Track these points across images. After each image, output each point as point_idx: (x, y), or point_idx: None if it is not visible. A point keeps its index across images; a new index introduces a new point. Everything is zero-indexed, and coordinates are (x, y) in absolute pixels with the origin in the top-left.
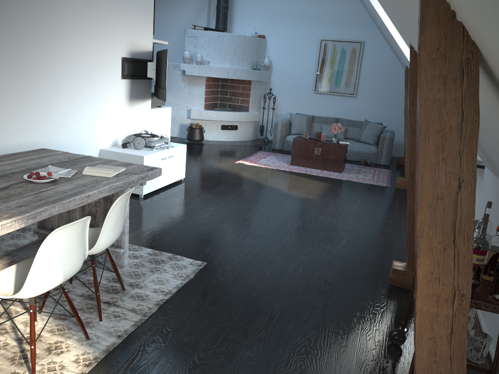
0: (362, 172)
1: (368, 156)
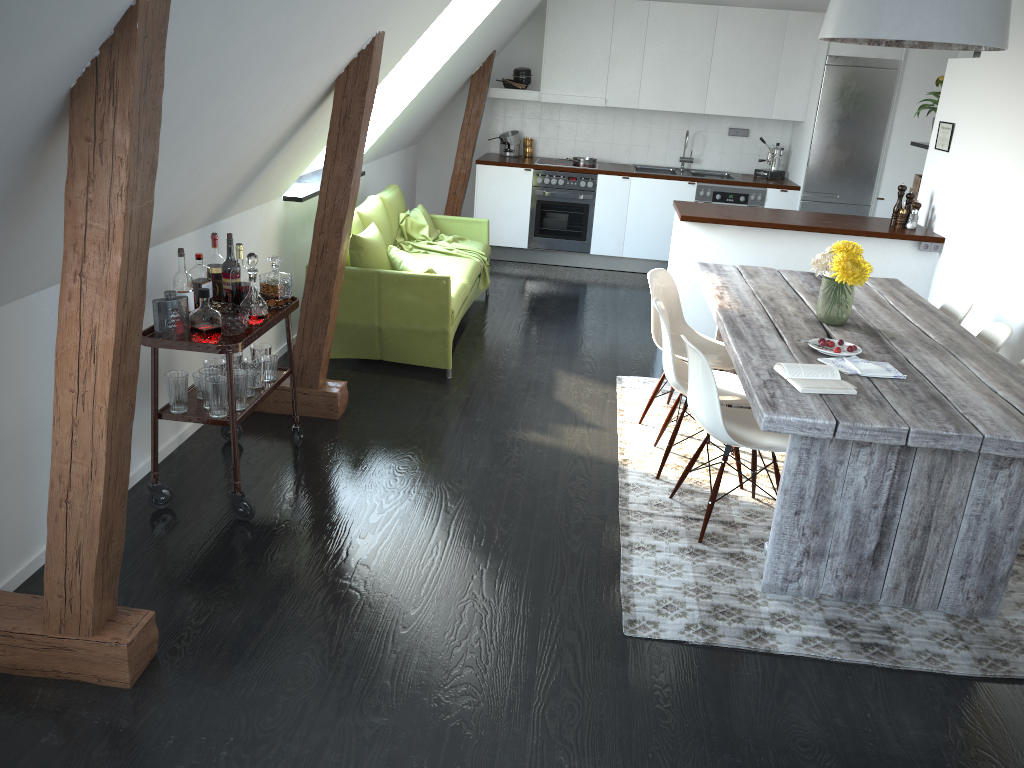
0: None
1: None
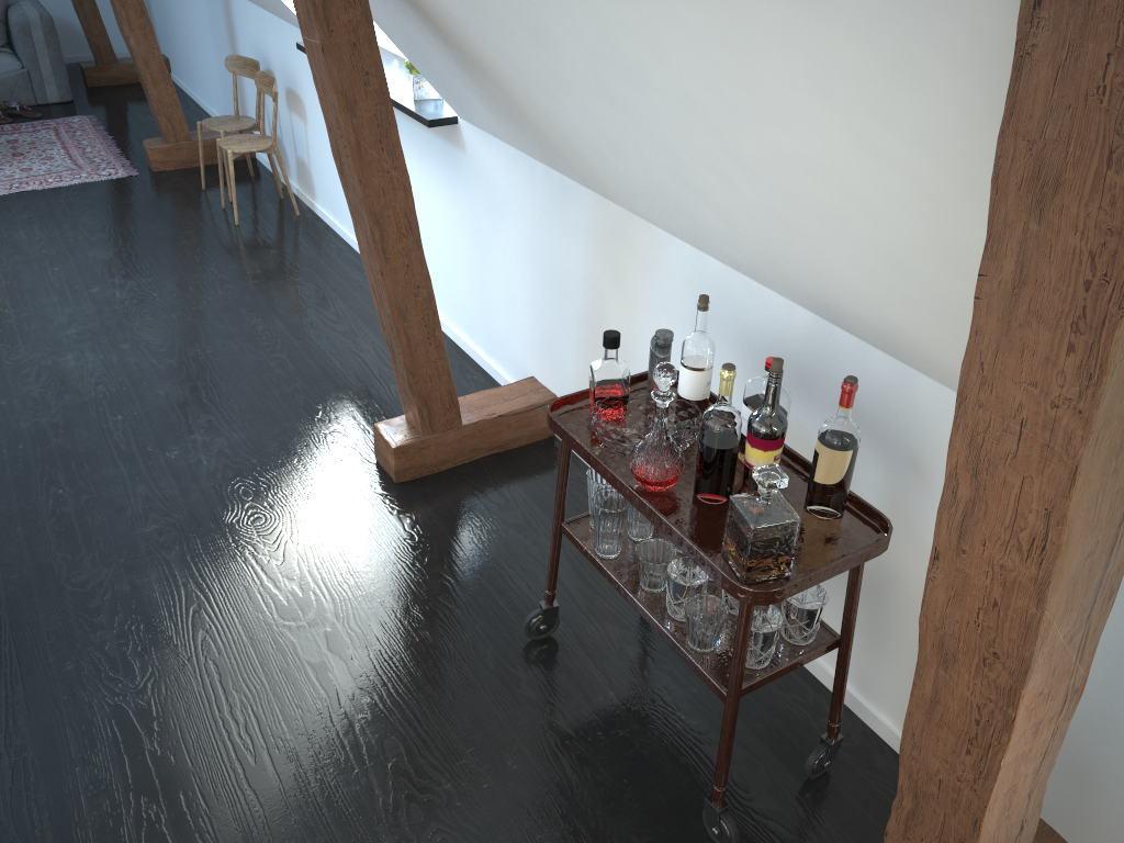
0: (29, 150)
1: (4, 90)
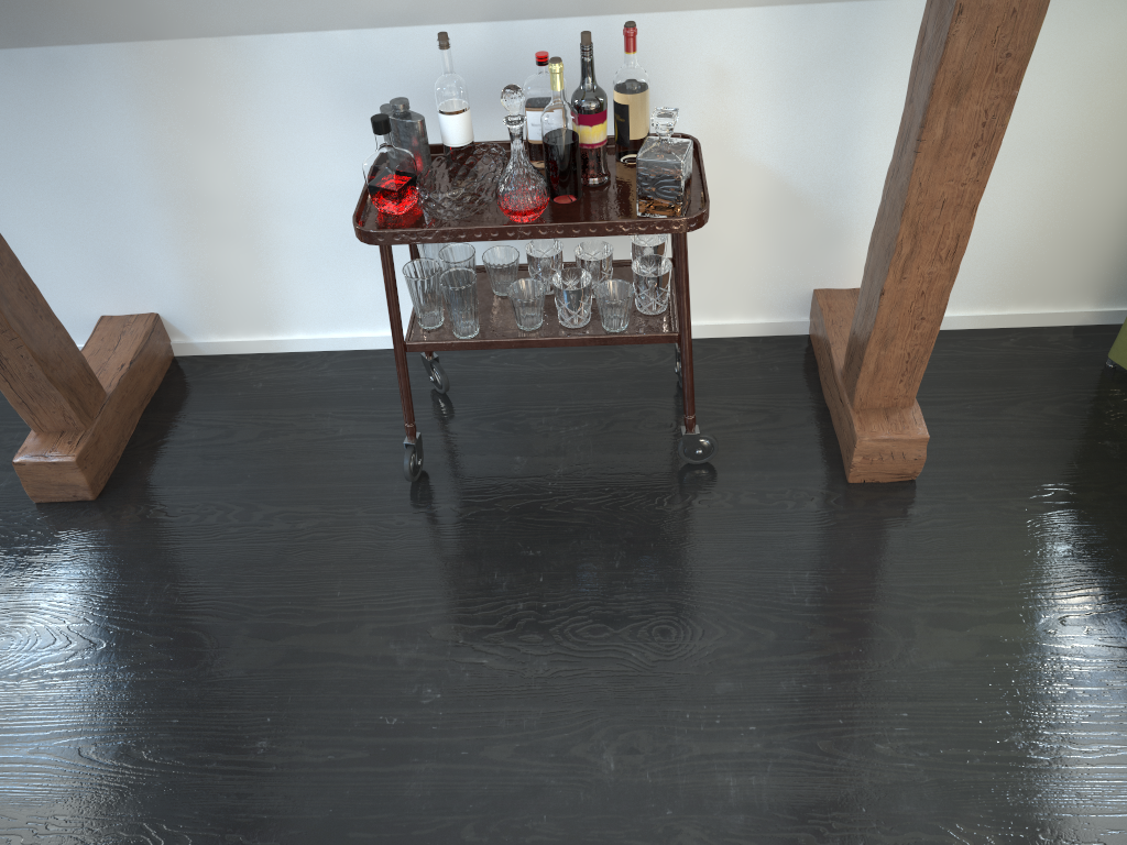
0: None
1: None
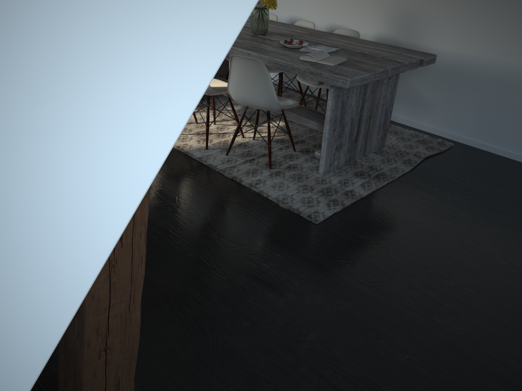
0: None
1: None
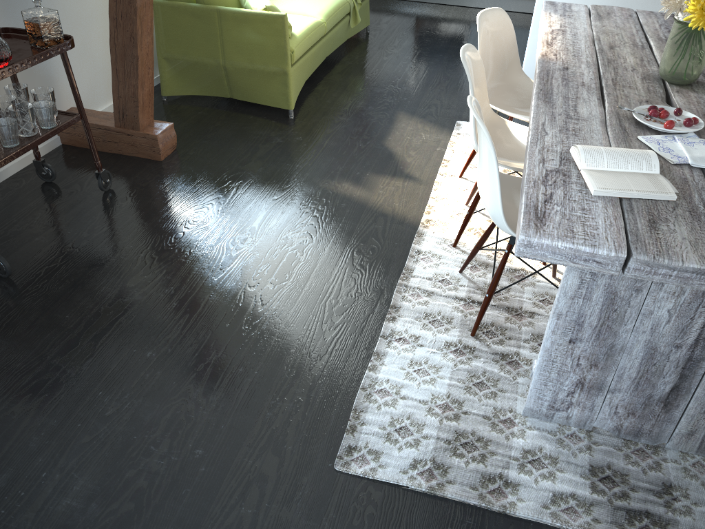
0: None
1: None
